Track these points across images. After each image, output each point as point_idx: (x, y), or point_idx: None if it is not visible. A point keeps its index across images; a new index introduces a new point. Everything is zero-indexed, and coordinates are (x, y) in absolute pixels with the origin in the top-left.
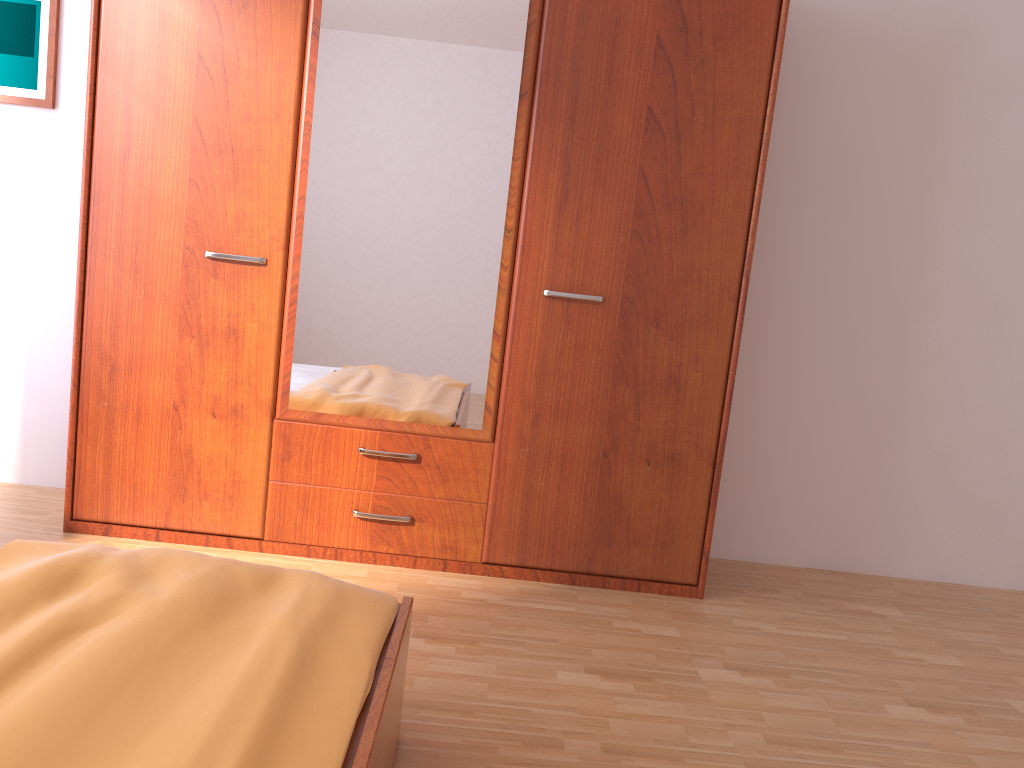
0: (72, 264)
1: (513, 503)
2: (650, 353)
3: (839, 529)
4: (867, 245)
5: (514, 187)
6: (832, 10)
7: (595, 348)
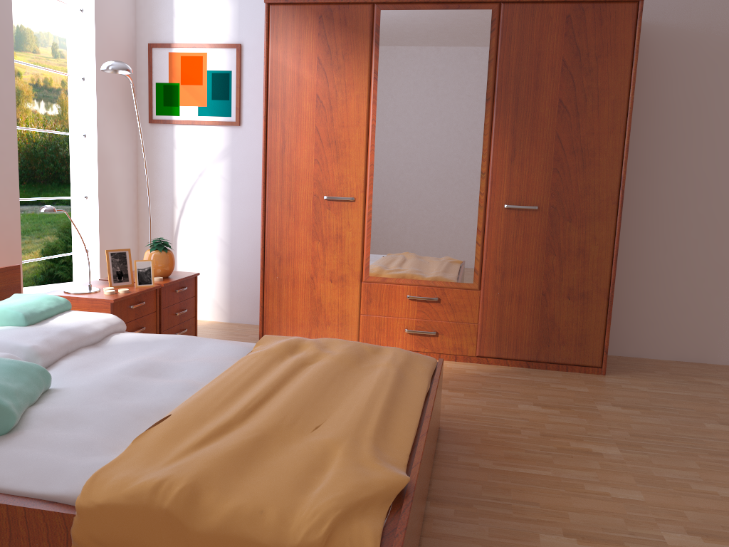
0: (251, 206)
1: (492, 323)
2: (567, 236)
3: (695, 337)
4: (705, 163)
5: (485, 150)
6: (674, 25)
7: (535, 235)
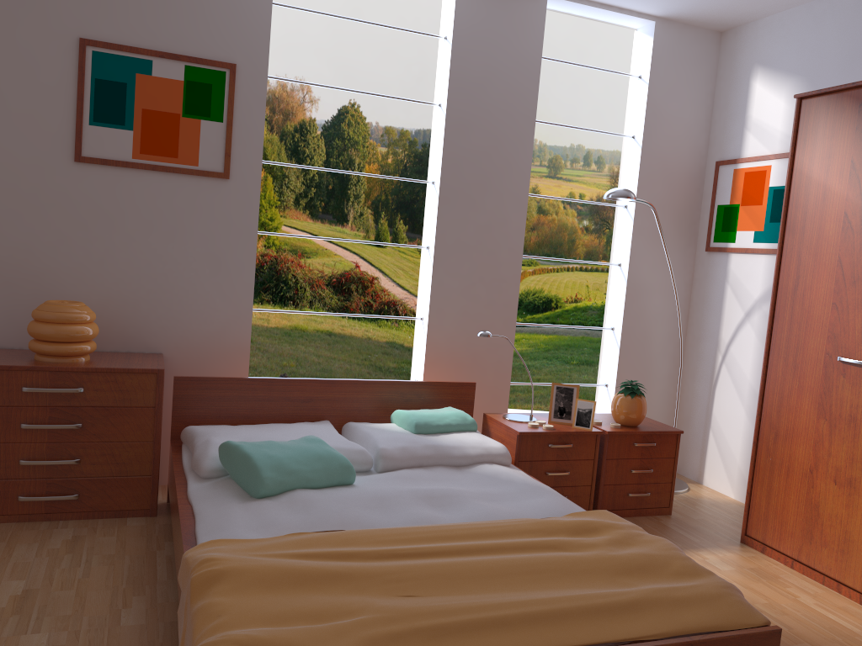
0: None
1: None
2: None
3: None
4: None
5: None
6: None
7: None
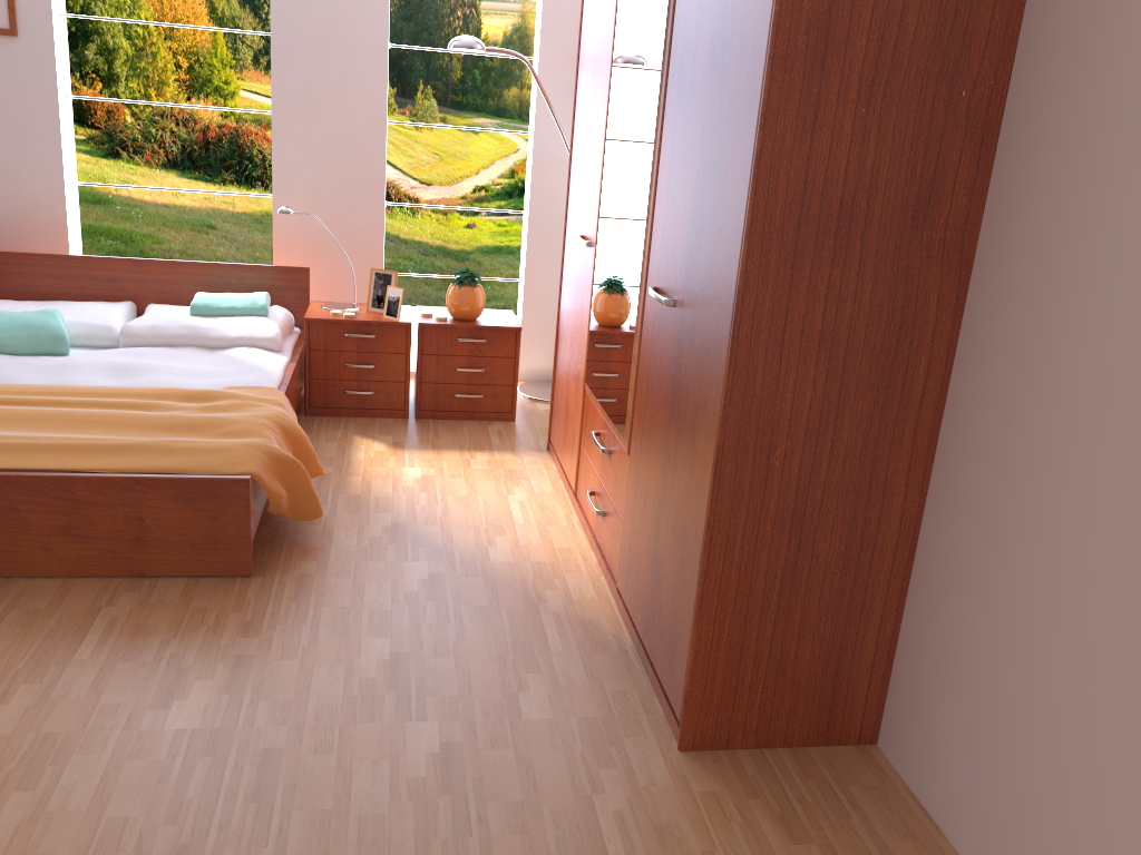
0: None
1: (627, 531)
2: (686, 383)
3: None
4: None
5: (655, 162)
6: None
7: (666, 366)
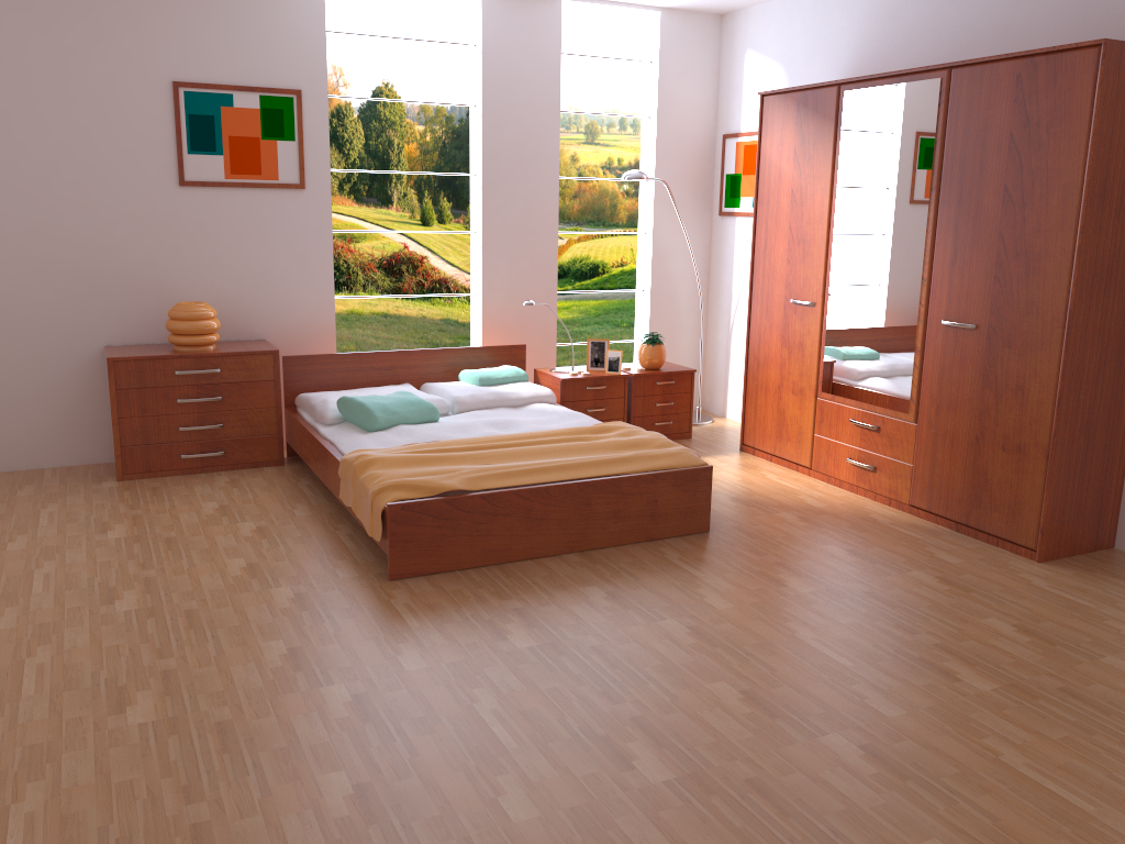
0: None
1: (924, 466)
2: (1005, 367)
3: None
4: None
5: (927, 251)
6: None
7: (971, 362)
